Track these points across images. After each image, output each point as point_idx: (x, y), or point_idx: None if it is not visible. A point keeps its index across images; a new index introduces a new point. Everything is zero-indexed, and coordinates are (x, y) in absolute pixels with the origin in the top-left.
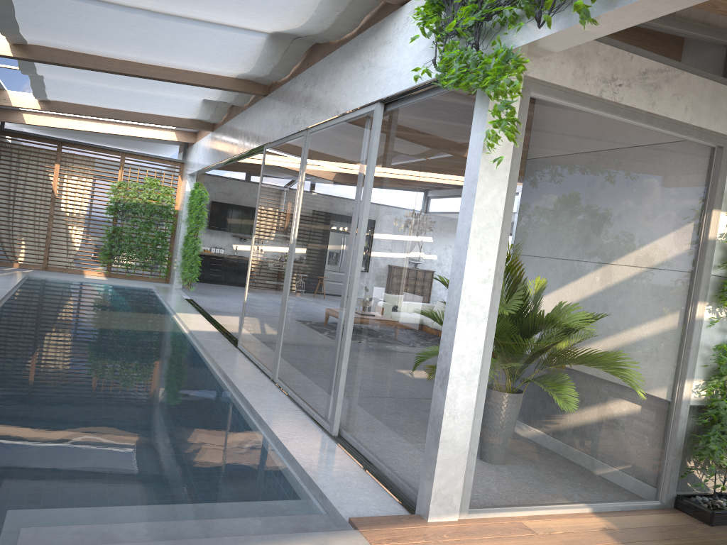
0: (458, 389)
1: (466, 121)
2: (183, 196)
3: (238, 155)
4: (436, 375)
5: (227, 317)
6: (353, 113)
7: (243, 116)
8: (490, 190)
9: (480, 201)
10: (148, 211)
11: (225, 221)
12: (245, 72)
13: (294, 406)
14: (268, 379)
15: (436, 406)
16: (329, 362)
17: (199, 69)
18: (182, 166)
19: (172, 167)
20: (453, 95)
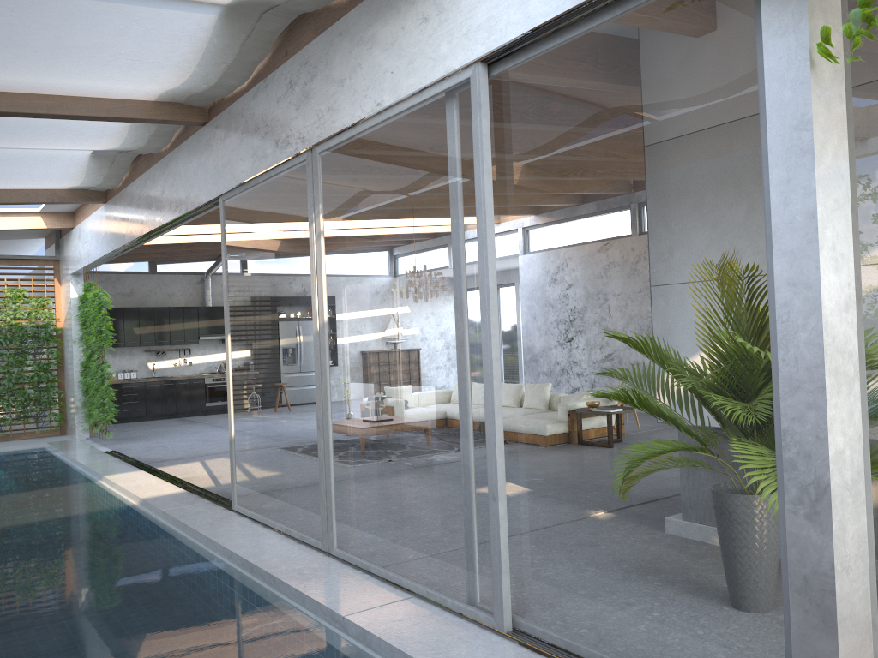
0: (844, 517)
1: (718, 38)
2: (68, 306)
3: (167, 224)
4: (789, 497)
5: (183, 466)
6: (418, 95)
7: (165, 165)
8: (829, 139)
9: (820, 160)
10: (17, 336)
11: (131, 333)
12: (175, 86)
13: (398, 592)
14: (317, 552)
15: (807, 557)
16: (463, 508)
17: (97, 91)
18: (58, 264)
19: (42, 268)
20: (665, 4)
